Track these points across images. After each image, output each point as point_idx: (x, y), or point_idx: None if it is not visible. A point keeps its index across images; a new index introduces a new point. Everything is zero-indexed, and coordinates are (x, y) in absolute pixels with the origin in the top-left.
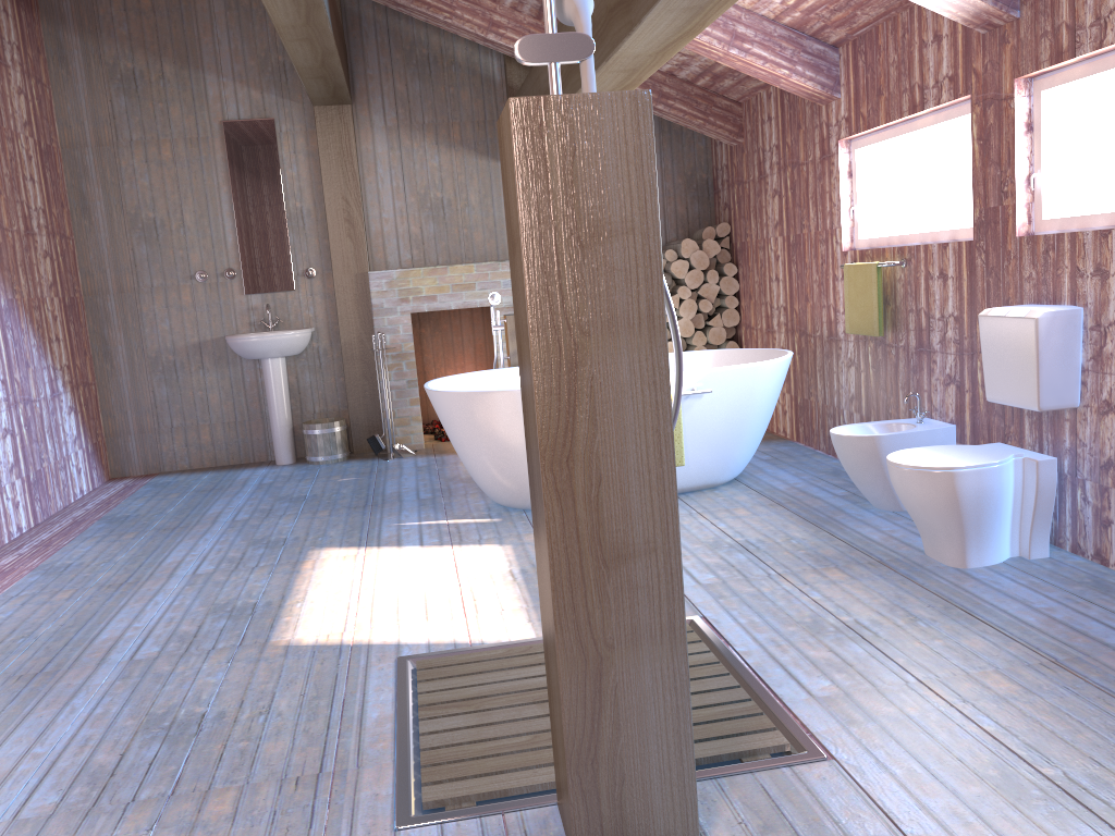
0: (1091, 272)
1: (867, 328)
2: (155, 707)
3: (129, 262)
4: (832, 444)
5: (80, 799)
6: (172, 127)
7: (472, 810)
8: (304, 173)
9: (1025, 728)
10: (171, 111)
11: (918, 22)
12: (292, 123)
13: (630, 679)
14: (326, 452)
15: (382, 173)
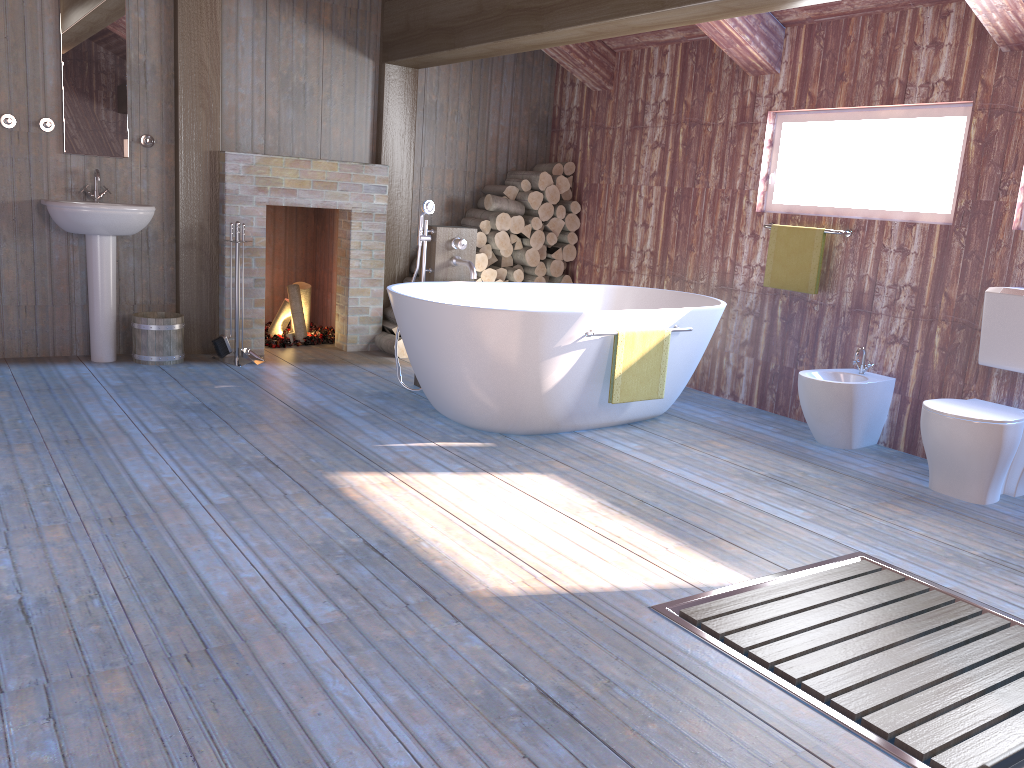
0: None
1: (798, 285)
2: (459, 687)
3: None
4: (706, 382)
5: None
6: None
7: None
8: (153, 21)
9: None
10: None
11: (911, 25)
12: None
13: None
14: (165, 351)
15: (243, 42)
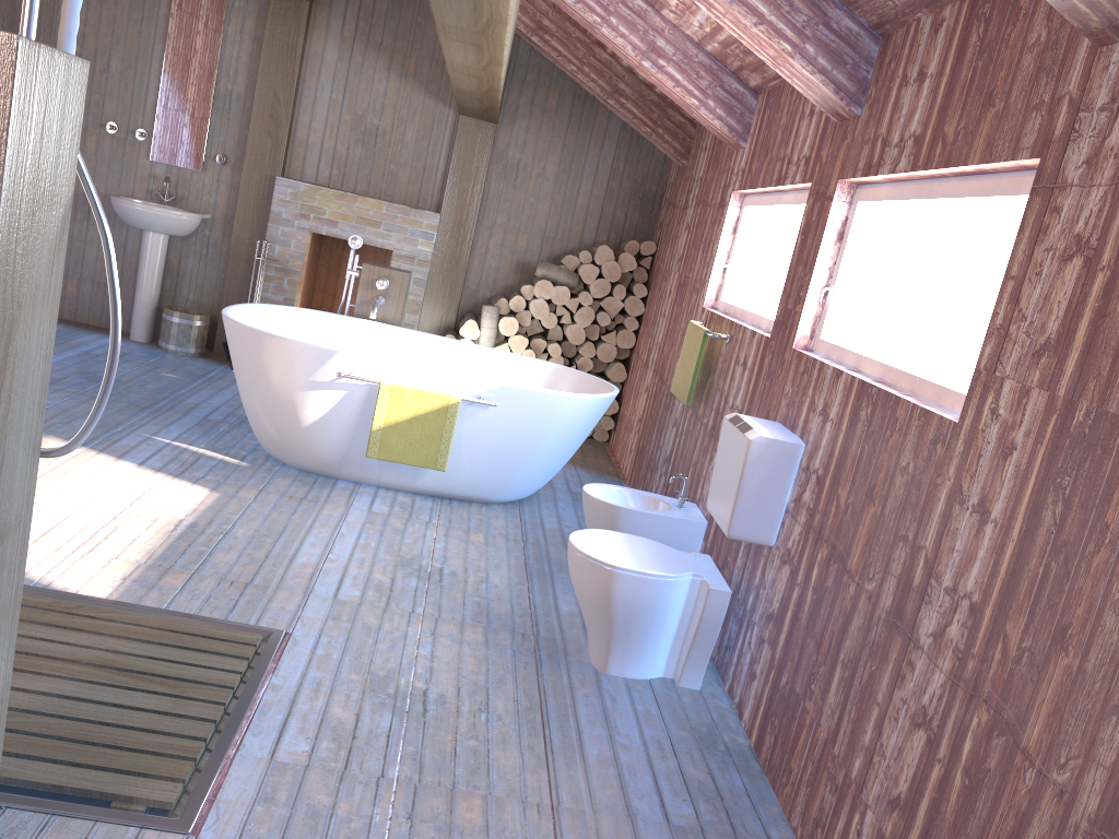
0: (820, 410)
1: (682, 393)
2: None
3: None
4: None
5: None
6: None
7: None
8: (244, 56)
9: None
10: None
11: None
12: (246, 2)
13: None
14: (177, 342)
15: (324, 81)
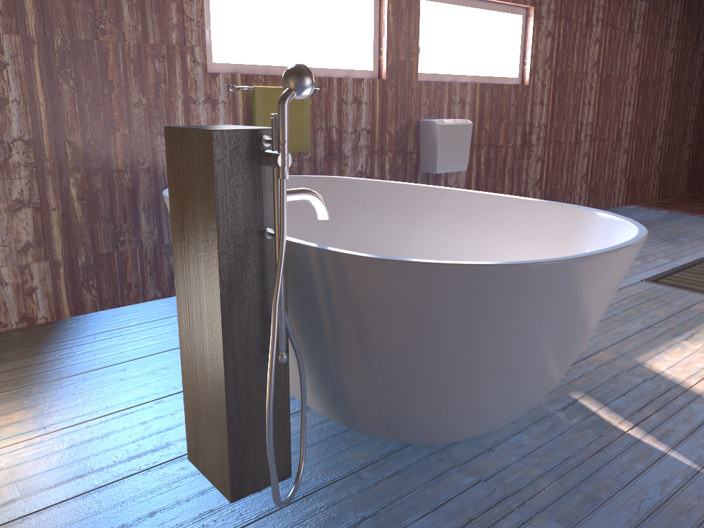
0: (458, 102)
1: (294, 145)
2: None
3: None
4: None
5: None
6: None
7: None
8: None
9: None
10: None
11: None
12: None
13: None
14: None
15: None
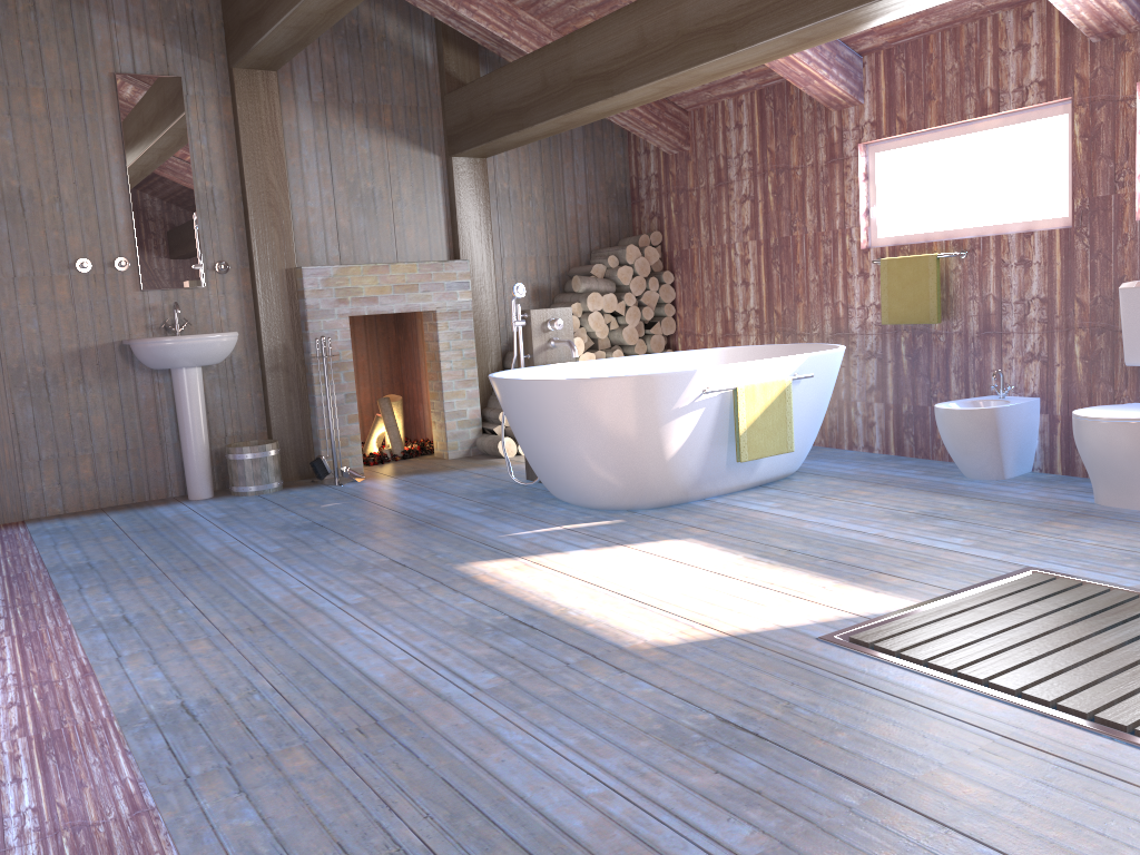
0: None
1: (918, 316)
2: (637, 724)
3: None
4: (836, 437)
5: (778, 822)
6: (46, 74)
7: None
8: (216, 147)
9: None
10: (45, 53)
11: (993, 32)
12: (201, 86)
13: None
14: (263, 480)
15: (307, 155)
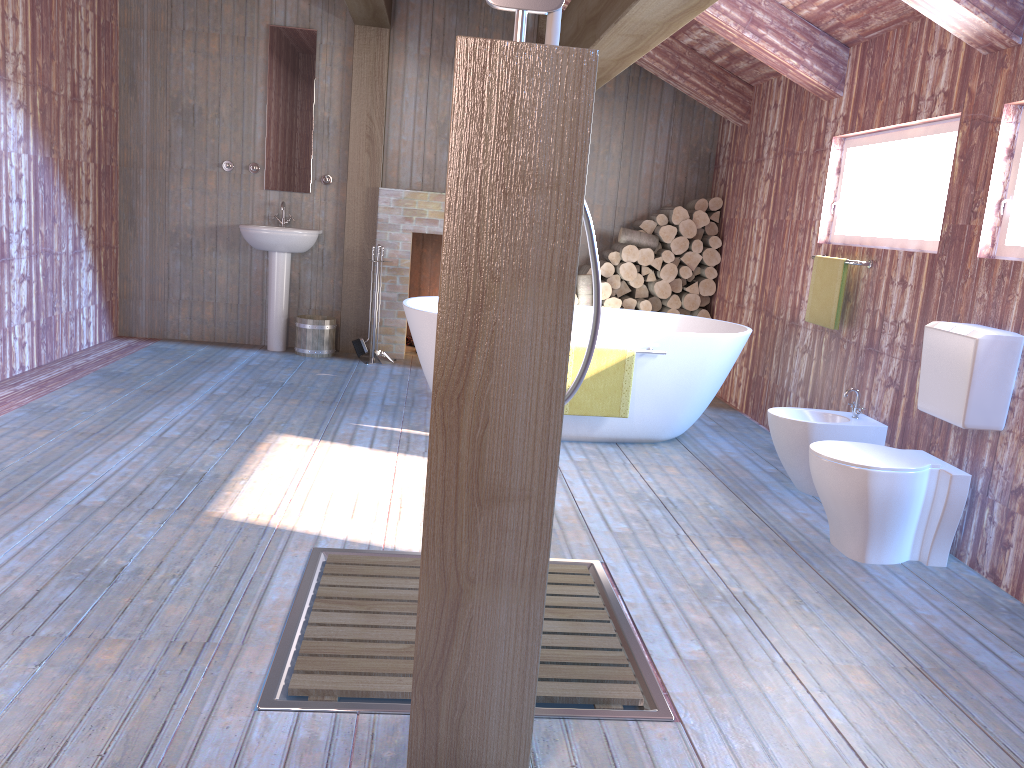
0: None
1: (824, 319)
2: (83, 552)
3: (164, 142)
4: None
5: None
6: (223, 24)
7: (330, 704)
8: (336, 86)
9: (870, 728)
10: (224, 8)
11: (926, 34)
12: (333, 37)
13: (486, 615)
14: (313, 346)
15: (408, 98)
